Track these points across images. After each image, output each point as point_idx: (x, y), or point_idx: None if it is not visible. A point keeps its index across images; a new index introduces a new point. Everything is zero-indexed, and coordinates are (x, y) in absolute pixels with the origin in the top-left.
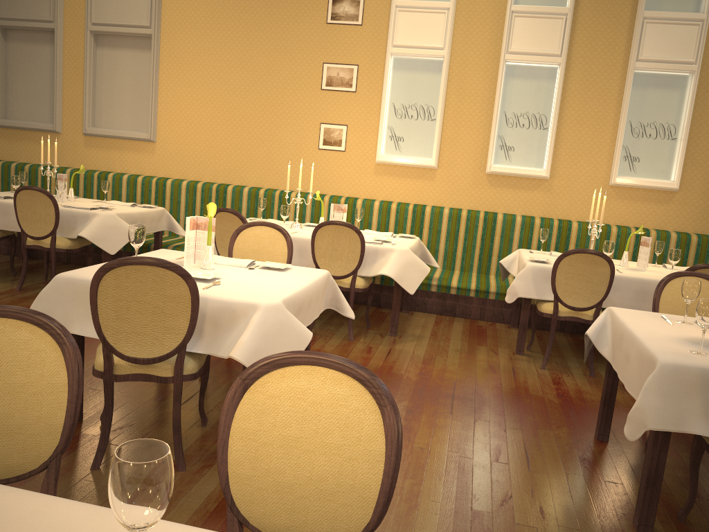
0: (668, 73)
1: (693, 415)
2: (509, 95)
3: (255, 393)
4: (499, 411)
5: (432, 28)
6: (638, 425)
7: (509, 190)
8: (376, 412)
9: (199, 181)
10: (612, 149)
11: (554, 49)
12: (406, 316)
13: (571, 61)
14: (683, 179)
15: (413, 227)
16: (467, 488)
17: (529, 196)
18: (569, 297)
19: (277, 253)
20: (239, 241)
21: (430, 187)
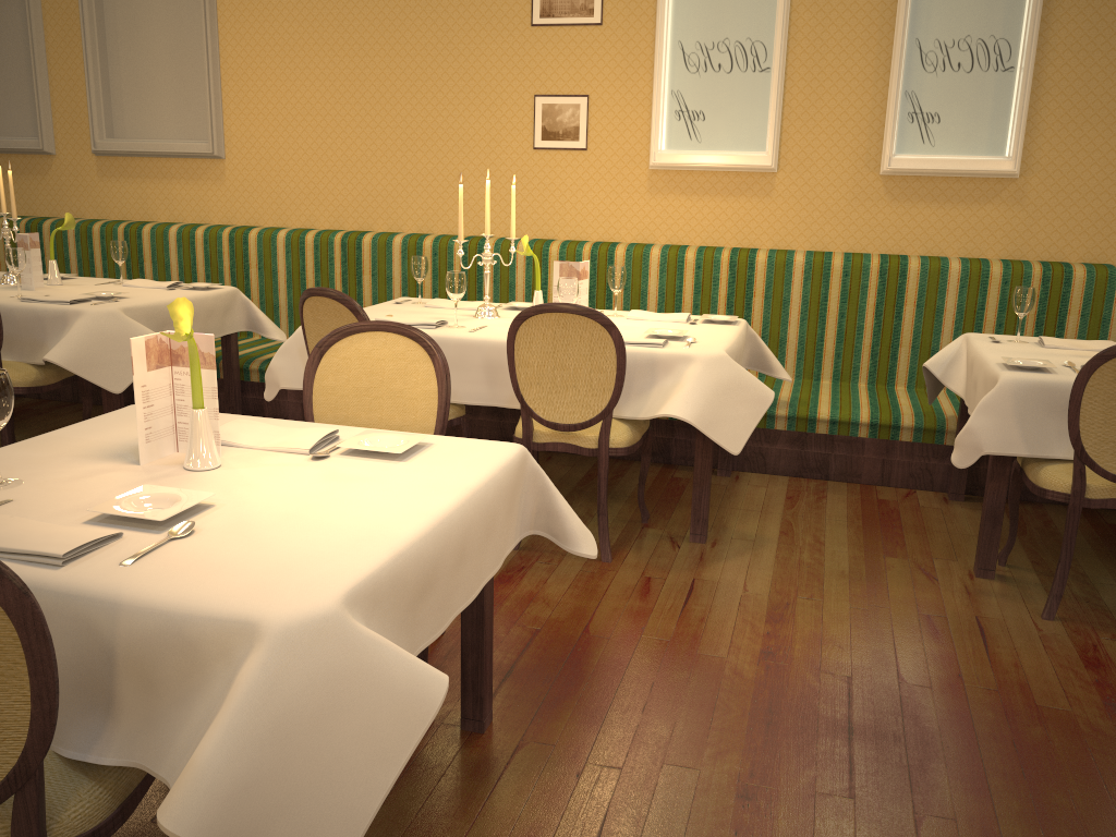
0: None
1: None
2: (926, 3)
3: None
4: (974, 775)
5: None
6: None
7: (931, 206)
8: None
9: (310, 228)
10: None
11: None
12: (726, 485)
13: None
14: None
15: (731, 296)
16: None
17: (975, 217)
18: (1114, 455)
19: (415, 393)
20: (325, 371)
21: (763, 211)
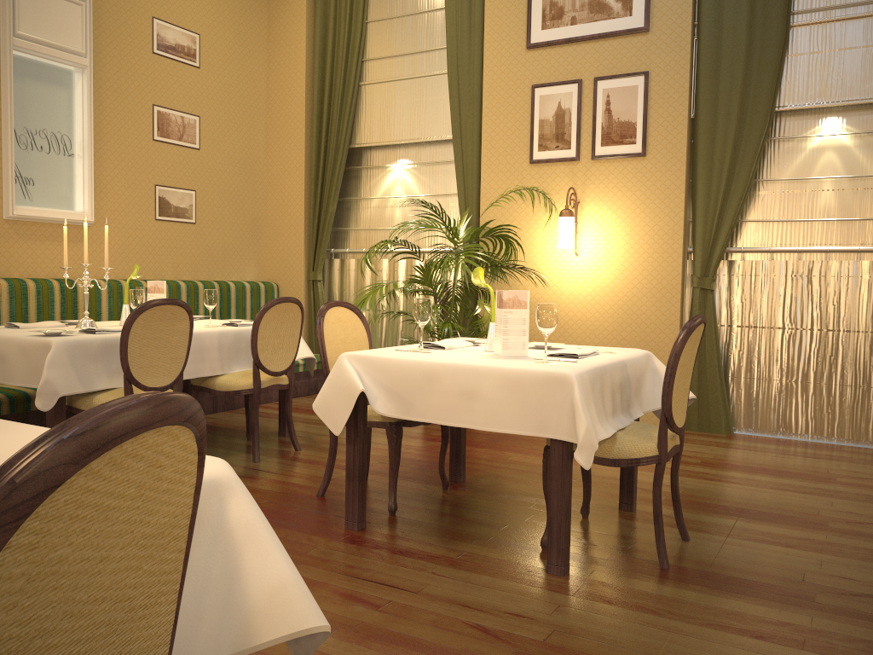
0: (50, 63)
1: (595, 421)
2: None
3: None
4: None
5: None
6: (591, 449)
7: None
8: None
9: None
10: None
11: None
12: None
13: None
14: (93, 210)
15: None
16: (447, 650)
17: None
18: (147, 375)
19: None
20: None
21: None
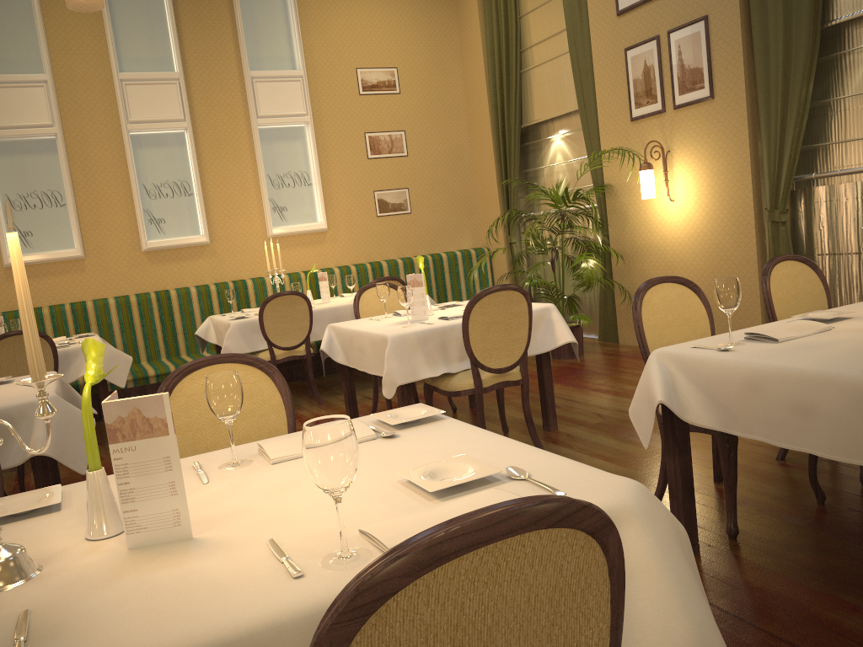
0: (287, 126)
1: (421, 366)
2: (143, 166)
3: (177, 397)
4: None
5: (32, 103)
6: (391, 385)
7: (173, 263)
8: (268, 379)
9: None
10: (260, 203)
11: (177, 114)
12: None
13: (197, 125)
14: (328, 219)
15: (77, 329)
16: None
17: (195, 265)
18: (281, 339)
19: None
20: None
21: (83, 280)
